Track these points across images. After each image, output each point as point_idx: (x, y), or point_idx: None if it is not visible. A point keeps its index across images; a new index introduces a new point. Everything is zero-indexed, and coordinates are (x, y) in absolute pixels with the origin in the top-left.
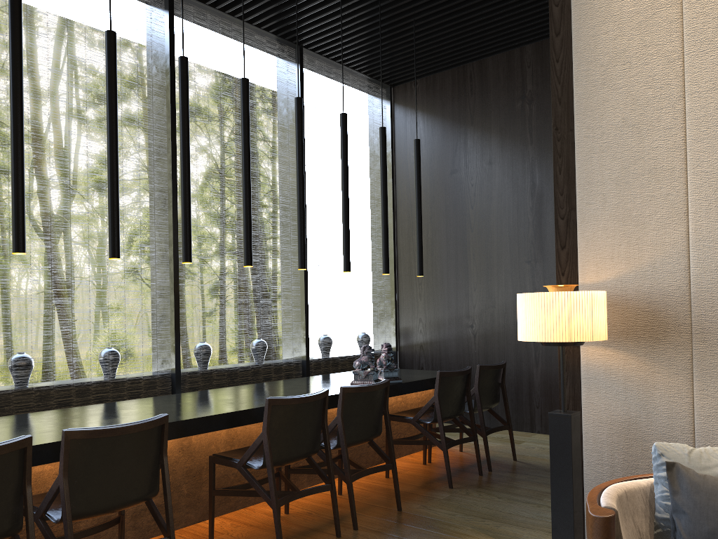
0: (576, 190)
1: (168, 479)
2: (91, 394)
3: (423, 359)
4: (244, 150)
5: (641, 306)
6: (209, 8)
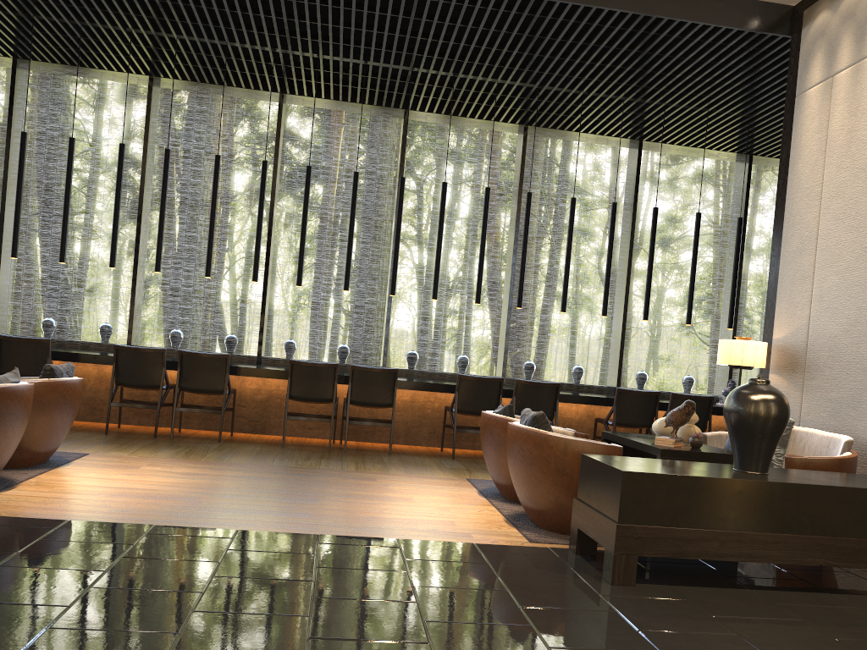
0: (777, 285)
1: (557, 411)
2: (563, 390)
3: None
4: (649, 251)
5: (790, 352)
6: (669, 145)
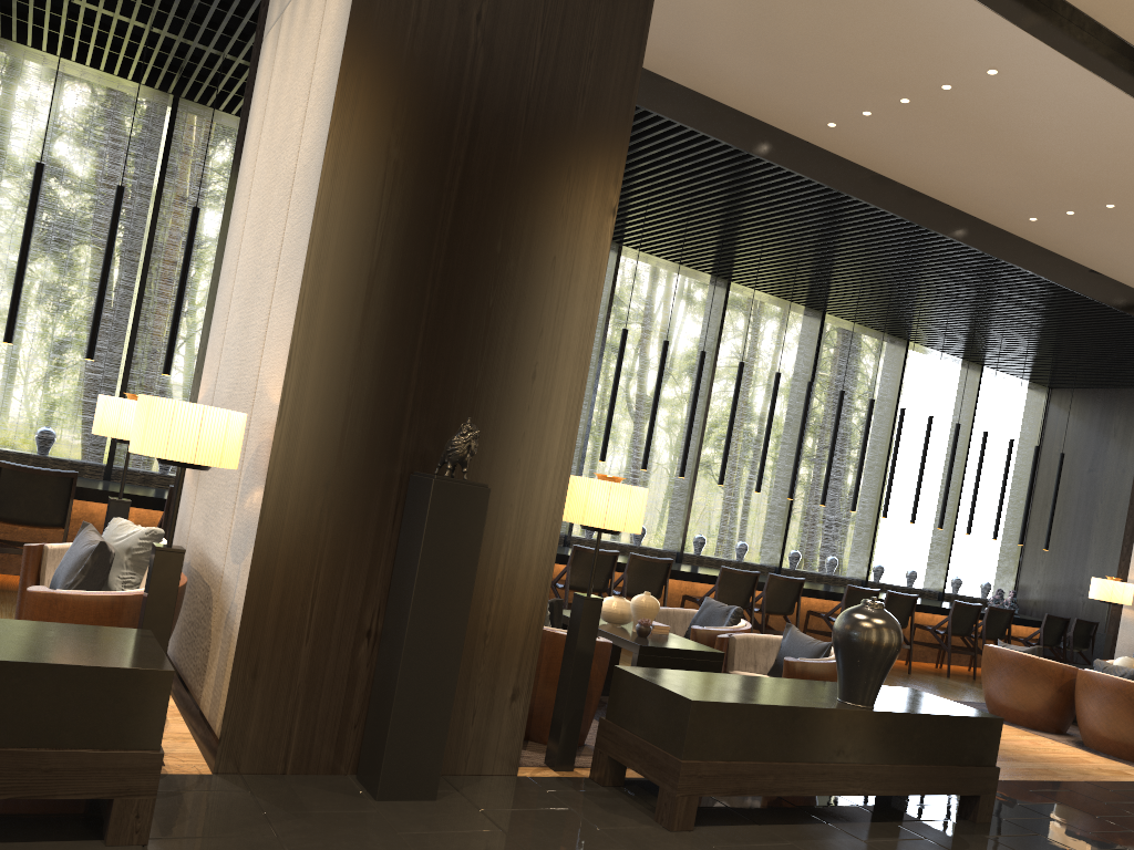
0: None
1: (913, 622)
2: (822, 581)
3: (1034, 613)
4: (950, 464)
5: None
6: (927, 348)
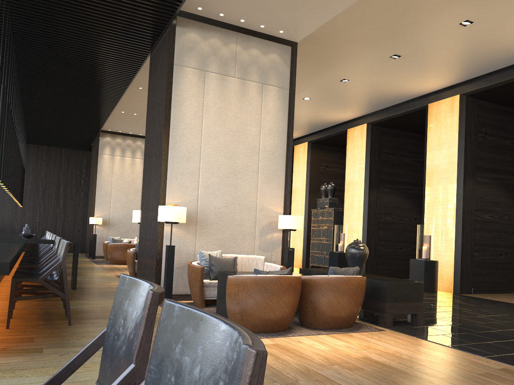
0: (95, 202)
1: None
2: None
3: None
4: (21, 178)
5: (103, 220)
6: None
